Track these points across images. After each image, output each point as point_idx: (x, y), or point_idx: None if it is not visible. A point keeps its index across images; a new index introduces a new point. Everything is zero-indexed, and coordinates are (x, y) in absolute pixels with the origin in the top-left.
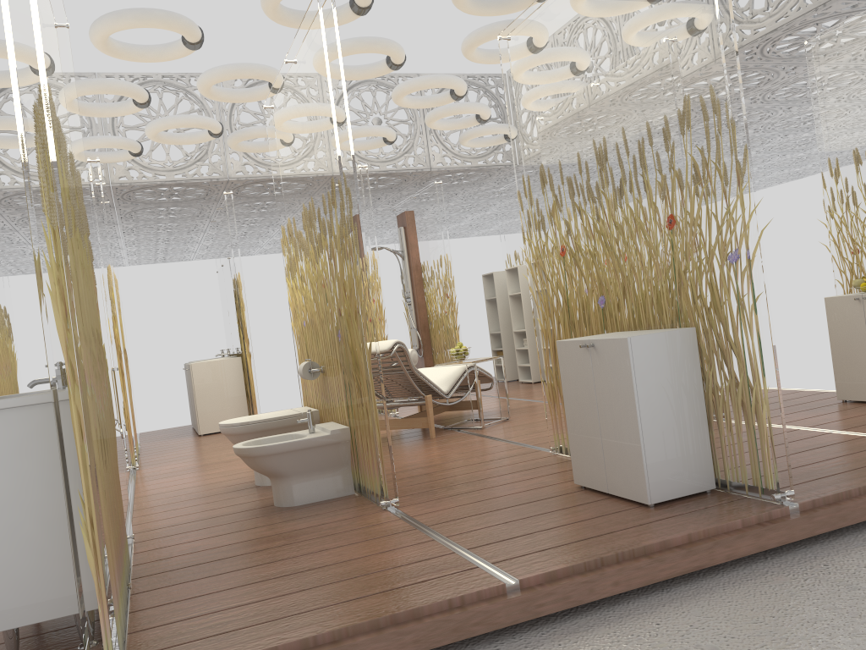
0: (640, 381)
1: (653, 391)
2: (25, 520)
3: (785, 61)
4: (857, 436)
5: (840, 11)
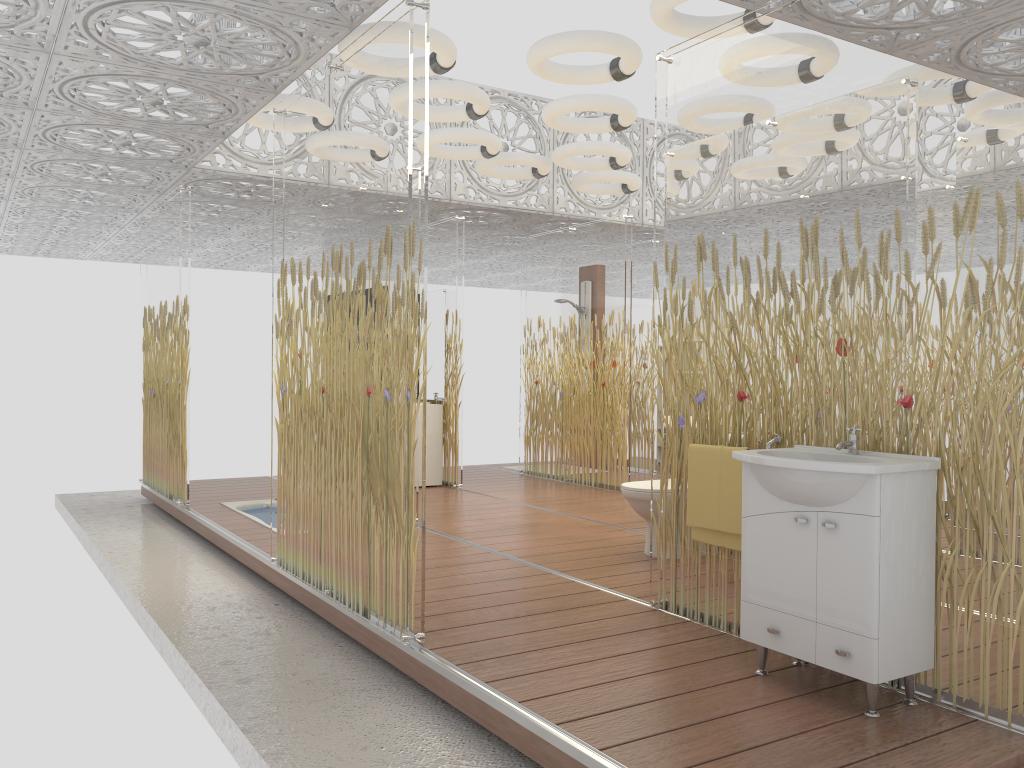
0: None
1: None
2: (905, 578)
3: None
4: None
5: None
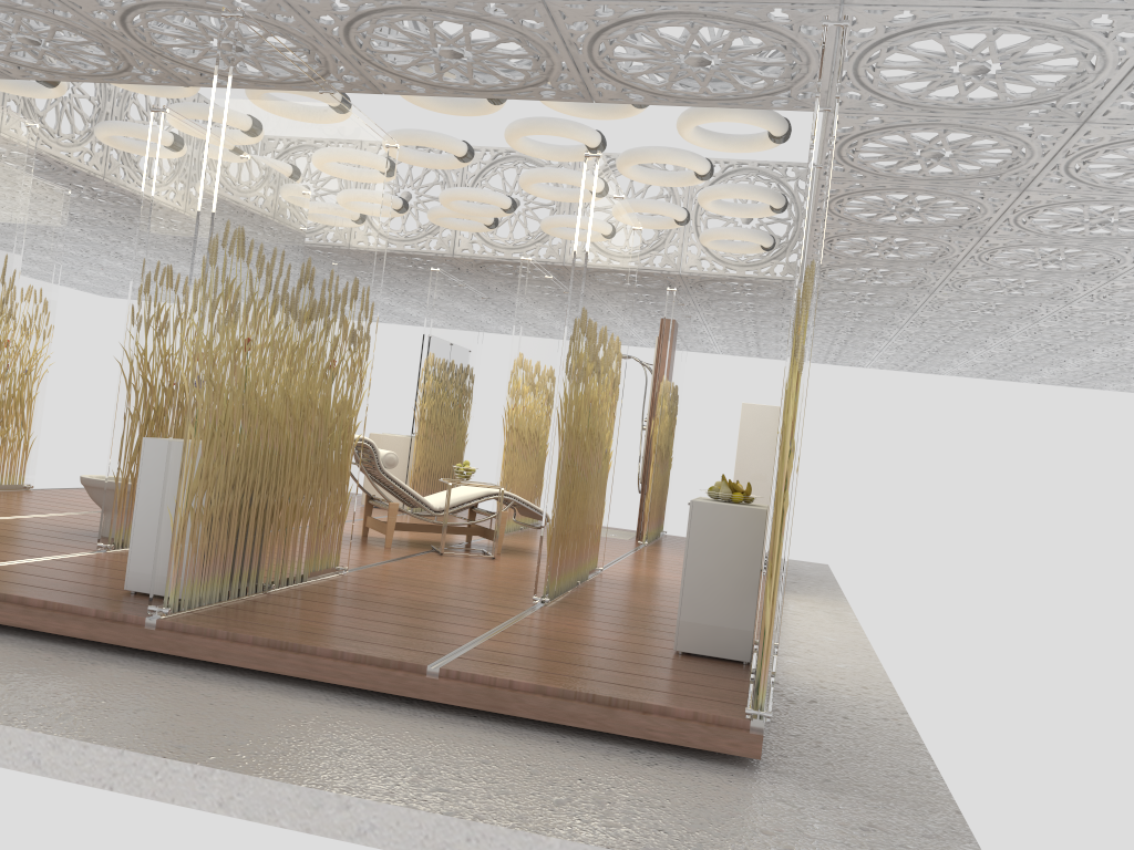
0: (144, 479)
1: (153, 491)
2: None
3: (937, 183)
4: (474, 635)
5: (868, 125)
